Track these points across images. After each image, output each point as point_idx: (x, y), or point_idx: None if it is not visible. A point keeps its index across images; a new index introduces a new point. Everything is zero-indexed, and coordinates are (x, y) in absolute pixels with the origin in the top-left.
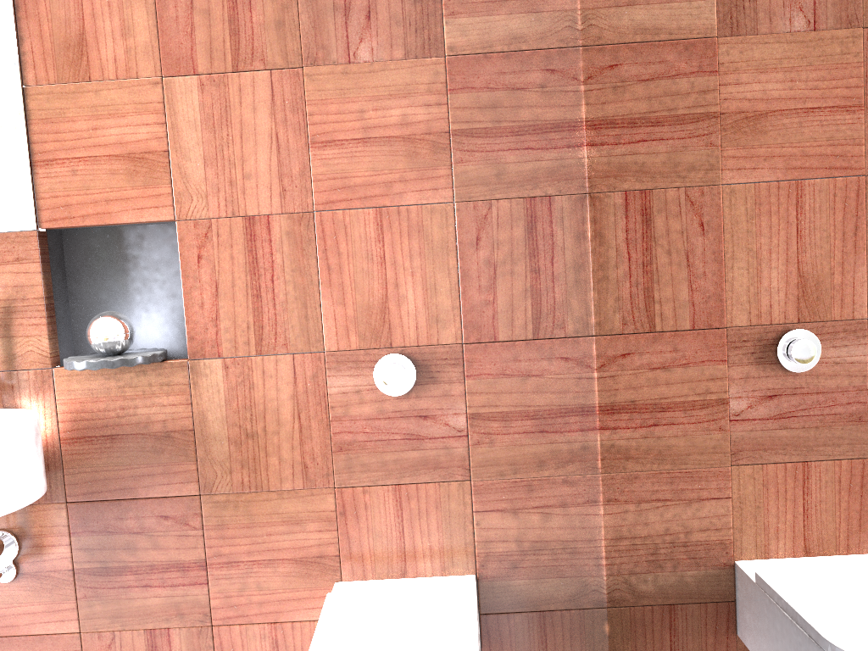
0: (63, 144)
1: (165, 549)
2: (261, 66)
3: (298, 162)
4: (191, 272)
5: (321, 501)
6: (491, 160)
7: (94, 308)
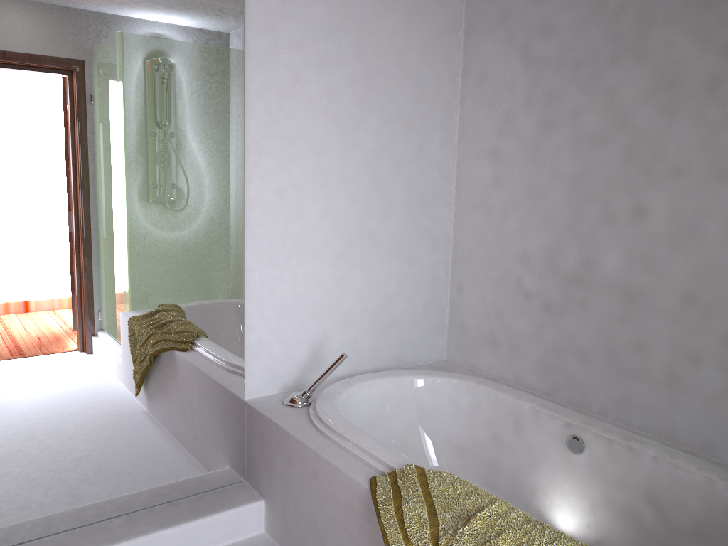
0: None
1: None
2: None
3: None
4: None
5: None
6: None
7: None
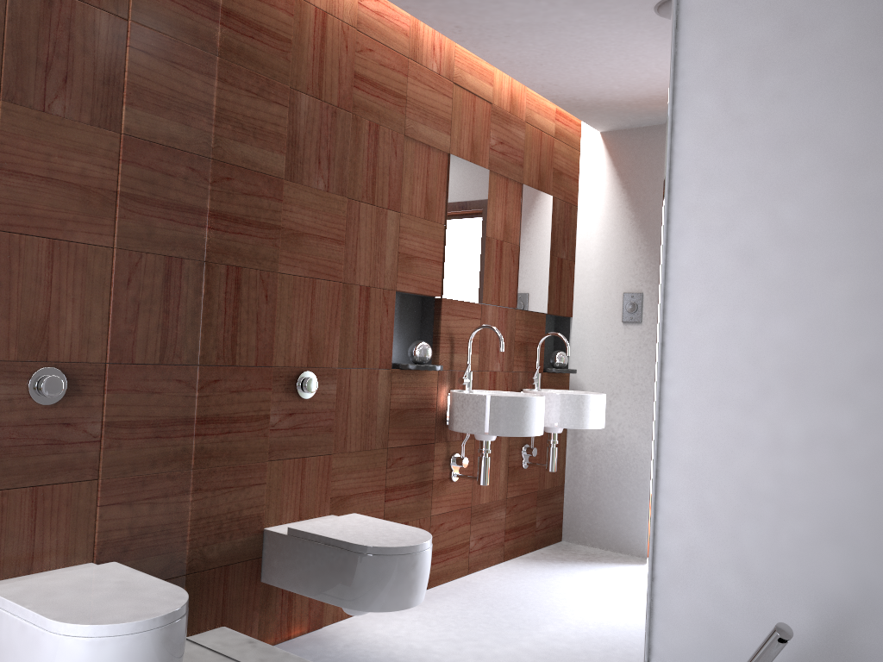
0: None
1: None
2: None
3: None
4: None
5: None
6: (146, 222)
7: None
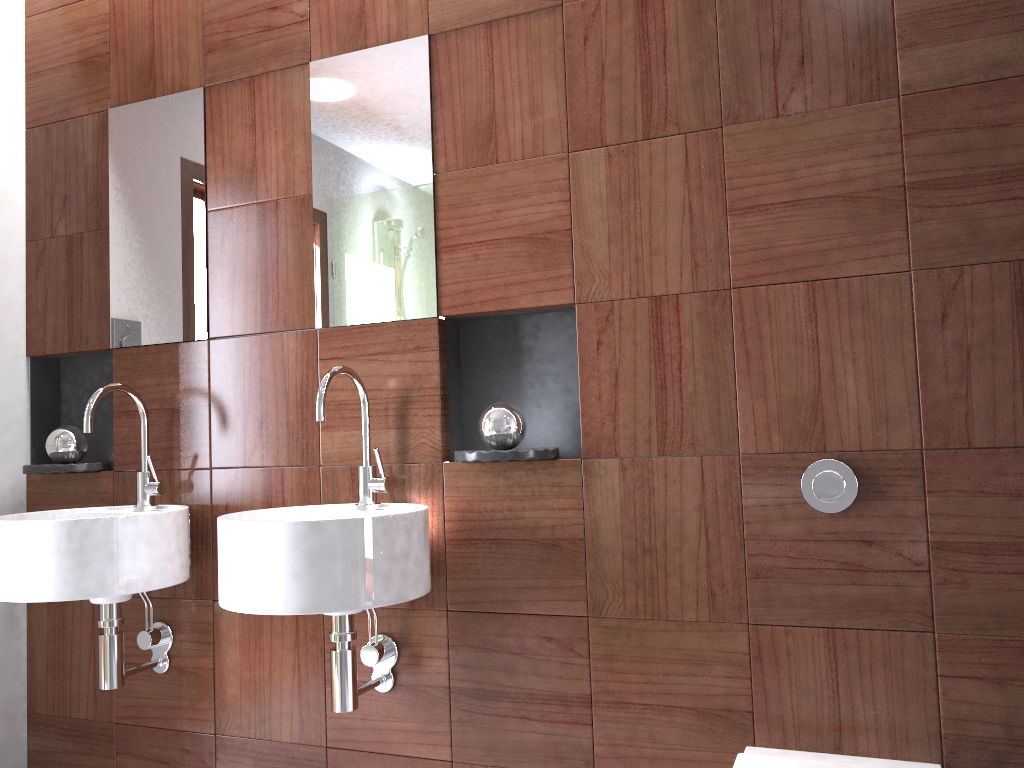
0: (468, 229)
1: (546, 677)
2: (674, 130)
3: (714, 233)
4: (589, 360)
5: (731, 639)
6: (961, 216)
7: (485, 403)
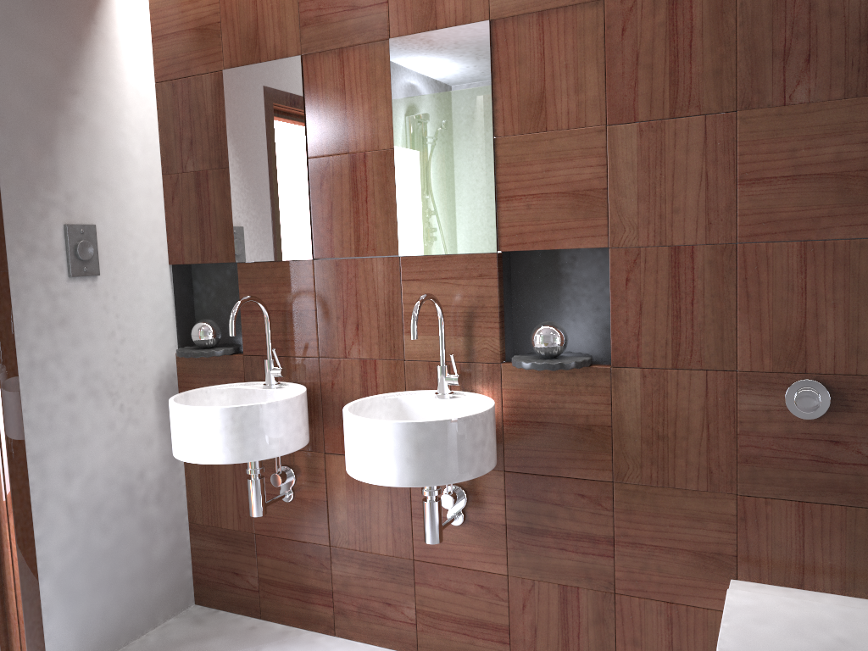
0: (521, 183)
1: (580, 522)
2: (696, 112)
3: (725, 198)
4: (618, 292)
5: (723, 504)
6: None
7: (531, 315)
